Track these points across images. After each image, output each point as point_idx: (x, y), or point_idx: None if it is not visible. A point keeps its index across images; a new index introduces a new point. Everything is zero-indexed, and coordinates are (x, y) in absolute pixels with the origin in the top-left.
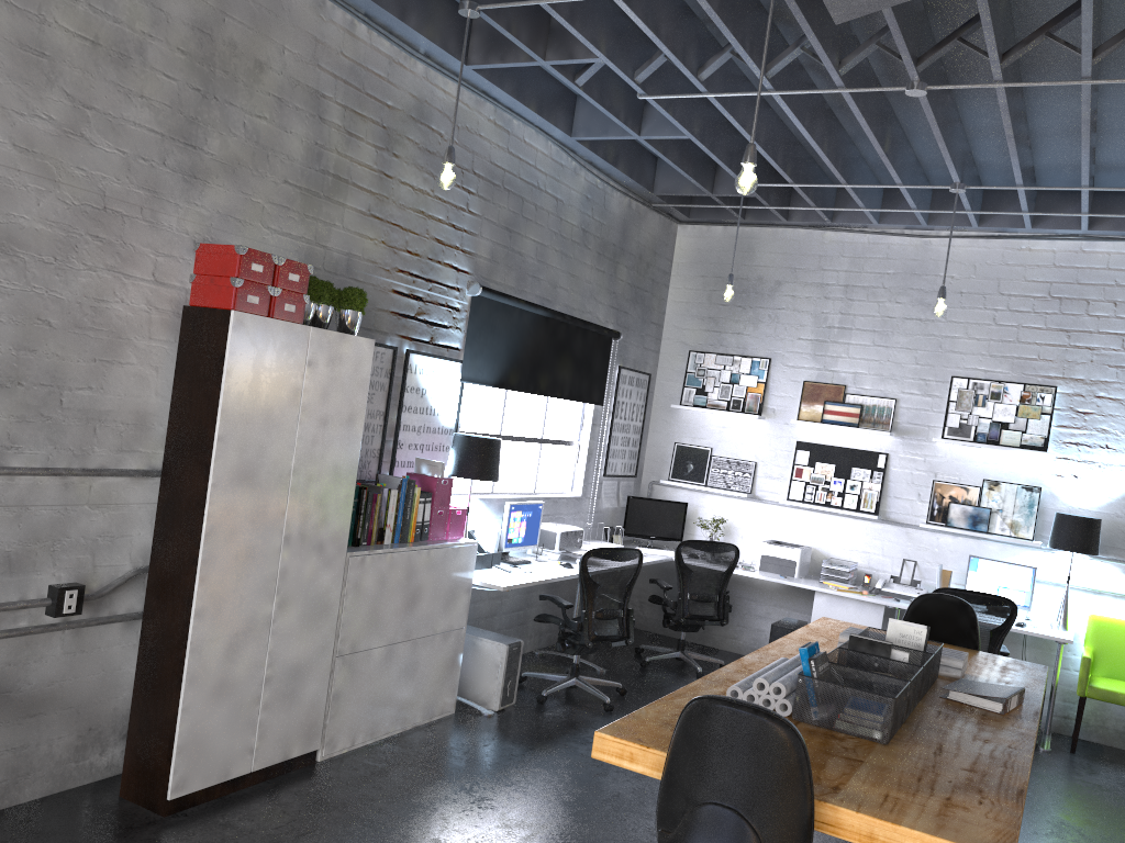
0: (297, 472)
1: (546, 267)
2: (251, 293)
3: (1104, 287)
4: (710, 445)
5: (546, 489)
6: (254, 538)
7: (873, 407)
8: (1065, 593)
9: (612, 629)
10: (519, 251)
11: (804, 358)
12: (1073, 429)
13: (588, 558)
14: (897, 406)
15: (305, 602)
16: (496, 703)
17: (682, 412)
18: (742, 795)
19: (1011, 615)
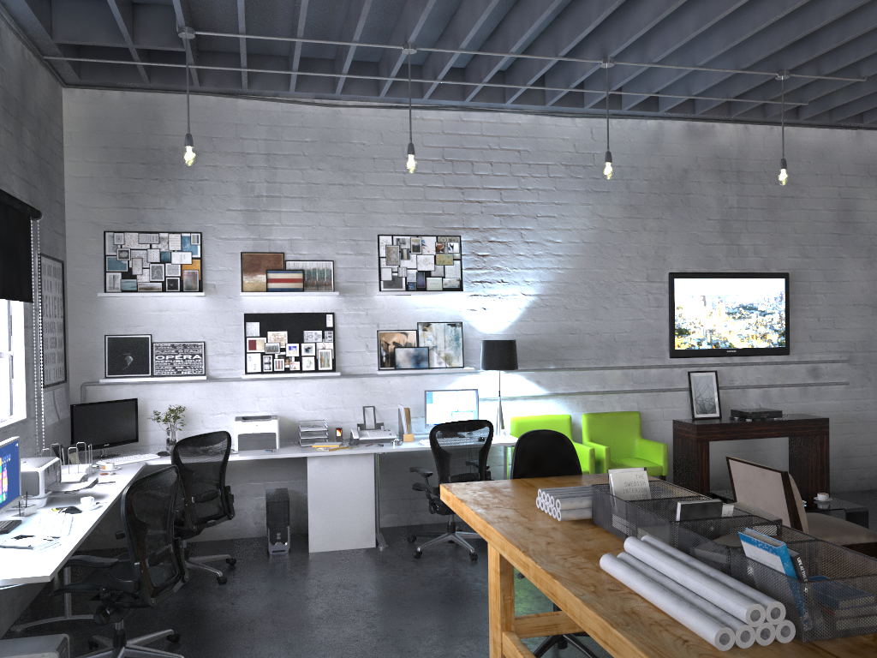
0: None
1: None
2: None
3: (482, 150)
4: (149, 331)
5: None
6: None
7: (314, 271)
8: (499, 404)
9: (167, 571)
10: None
11: (237, 229)
12: (478, 270)
13: (132, 494)
14: (335, 267)
15: None
16: None
17: (108, 300)
18: None
19: (490, 433)
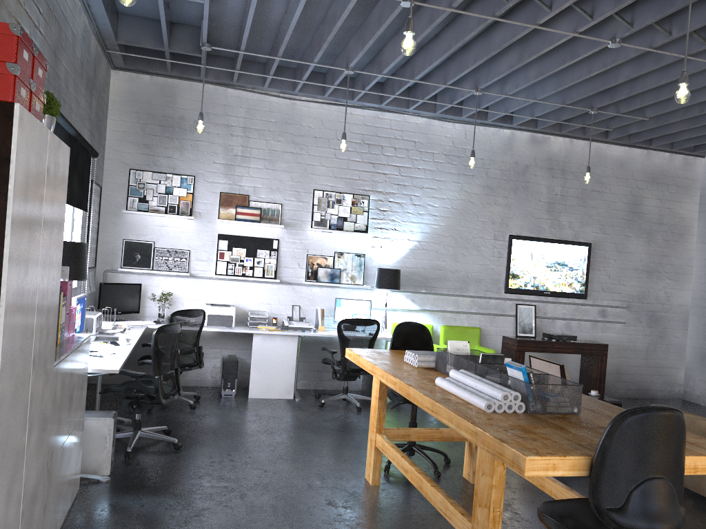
0: (39, 288)
1: (68, 92)
2: (22, 85)
3: (390, 139)
4: (153, 239)
5: None
6: (21, 366)
7: (268, 209)
8: (385, 312)
9: (171, 386)
10: (59, 75)
11: (219, 176)
12: (379, 220)
13: (158, 334)
14: (282, 208)
15: (39, 422)
16: (107, 468)
17: (127, 215)
18: (665, 467)
19: (377, 329)
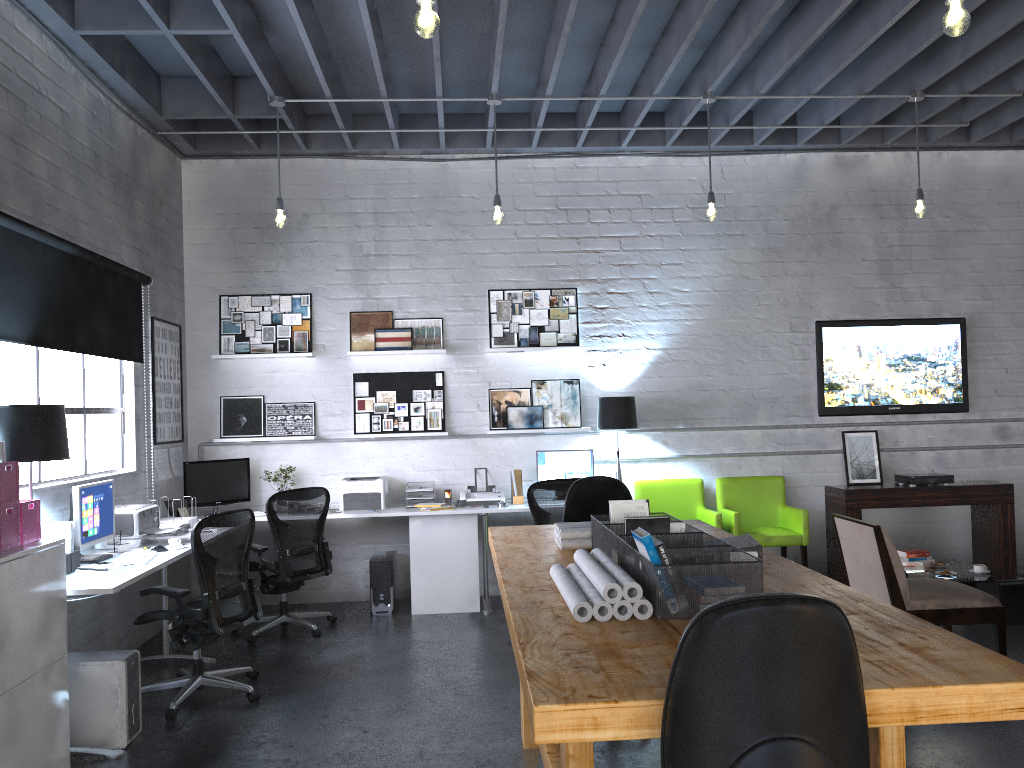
0: None
1: (63, 194)
2: None
3: (599, 197)
4: (261, 392)
5: (97, 468)
6: None
7: (423, 329)
8: (618, 466)
9: (239, 606)
10: (30, 171)
11: (346, 289)
12: (596, 324)
13: (201, 530)
14: (444, 325)
15: None
16: (122, 738)
17: (223, 362)
18: (803, 715)
19: None
